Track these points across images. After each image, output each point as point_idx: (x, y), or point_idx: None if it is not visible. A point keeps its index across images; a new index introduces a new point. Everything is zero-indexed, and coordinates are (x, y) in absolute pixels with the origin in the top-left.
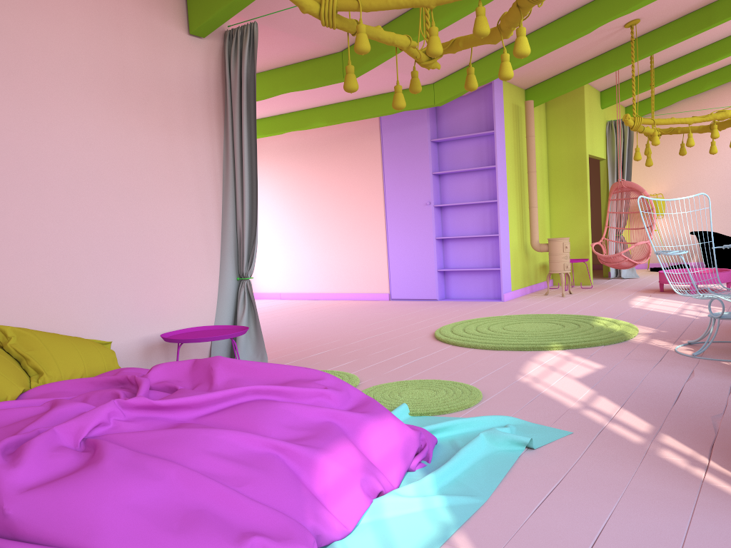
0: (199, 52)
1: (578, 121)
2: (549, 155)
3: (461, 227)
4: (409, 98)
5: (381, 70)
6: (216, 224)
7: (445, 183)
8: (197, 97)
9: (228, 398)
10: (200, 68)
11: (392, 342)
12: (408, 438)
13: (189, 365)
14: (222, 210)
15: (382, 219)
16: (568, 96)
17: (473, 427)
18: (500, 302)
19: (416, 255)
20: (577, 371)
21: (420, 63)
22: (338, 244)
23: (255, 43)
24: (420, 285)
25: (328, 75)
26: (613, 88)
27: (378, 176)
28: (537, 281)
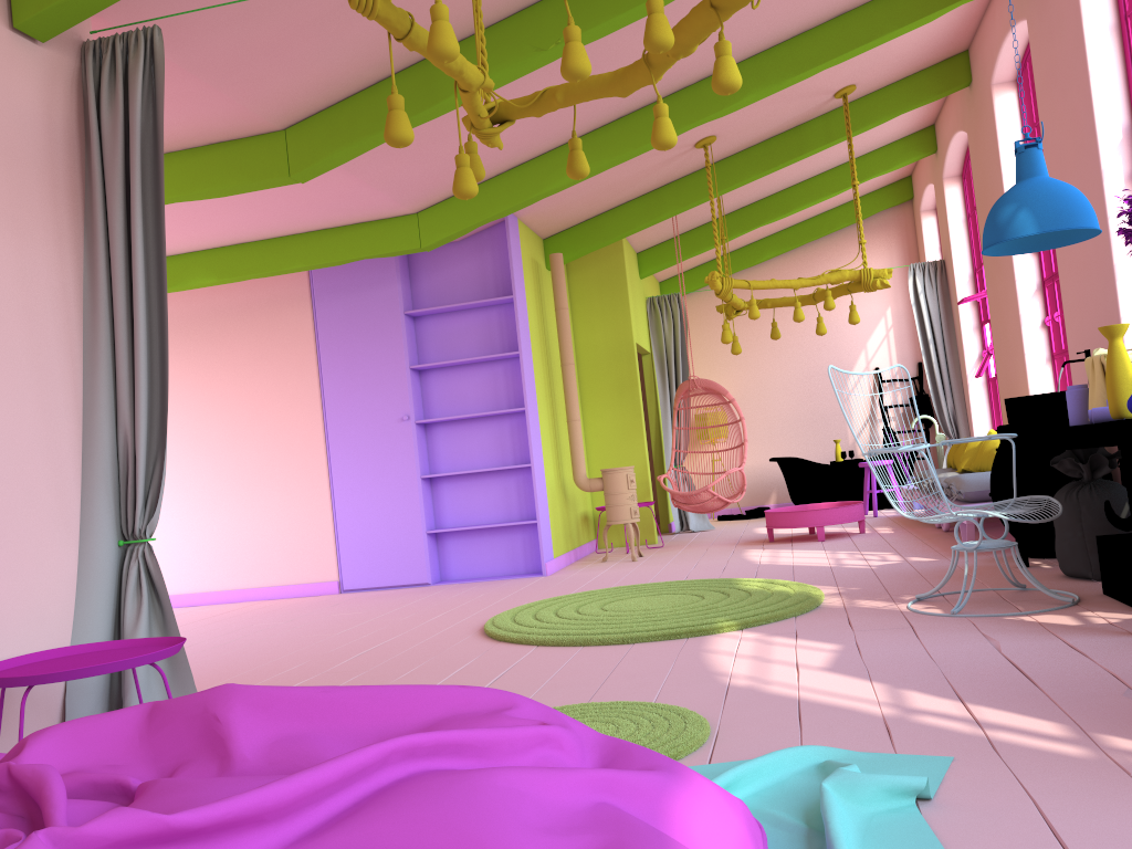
0: (32, 69)
1: (618, 292)
2: (577, 345)
3: (463, 457)
4: (374, 237)
5: (340, 179)
6: (72, 426)
7: (430, 383)
8: (29, 158)
9: (351, 780)
10: (36, 101)
11: (417, 653)
12: (746, 815)
13: (137, 721)
14: (83, 398)
15: (322, 449)
16: (600, 255)
17: (767, 778)
18: (543, 578)
19: (387, 508)
20: (809, 657)
21: (479, 129)
22: (235, 499)
23: (160, 65)
24: (398, 561)
25: (257, 170)
26: (655, 248)
27: (311, 375)
28: (580, 542)
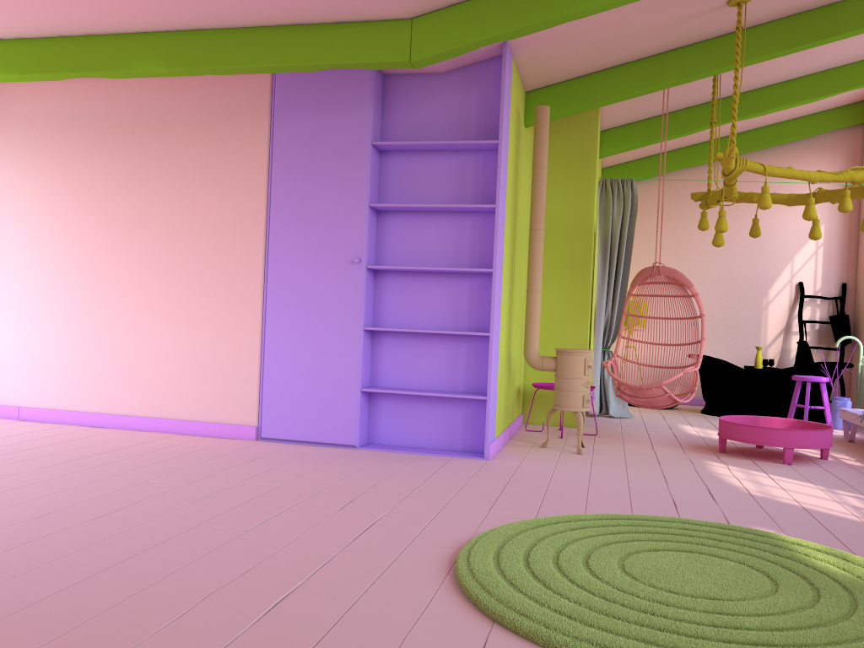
0: None
1: (586, 165)
2: None
3: (411, 313)
4: (356, 42)
5: None
6: None
7: (387, 227)
8: None
9: None
10: None
11: (367, 629)
12: None
13: None
14: None
15: (259, 281)
16: (573, 123)
17: None
18: (486, 463)
19: (322, 356)
20: None
21: None
22: (158, 320)
23: None
24: (325, 416)
25: None
26: (620, 128)
27: (258, 198)
28: (513, 418)
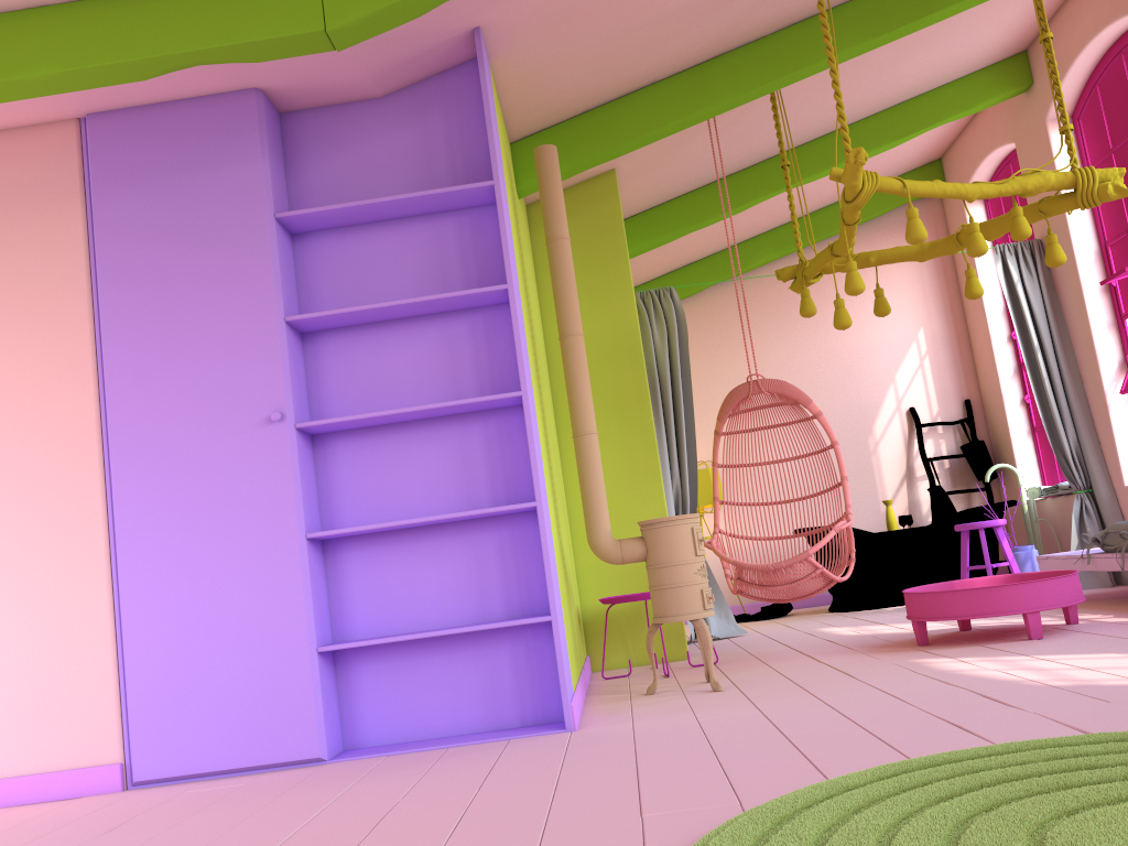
0: None
1: (612, 257)
2: (549, 338)
3: (389, 498)
4: (222, 11)
5: None
6: None
7: (323, 358)
8: None
9: None
10: None
11: None
12: None
13: None
14: None
15: (95, 487)
16: (582, 200)
17: None
18: (573, 736)
19: (234, 602)
20: None
21: None
22: None
23: None
24: (255, 714)
25: None
26: (642, 215)
27: (78, 339)
28: (582, 660)
